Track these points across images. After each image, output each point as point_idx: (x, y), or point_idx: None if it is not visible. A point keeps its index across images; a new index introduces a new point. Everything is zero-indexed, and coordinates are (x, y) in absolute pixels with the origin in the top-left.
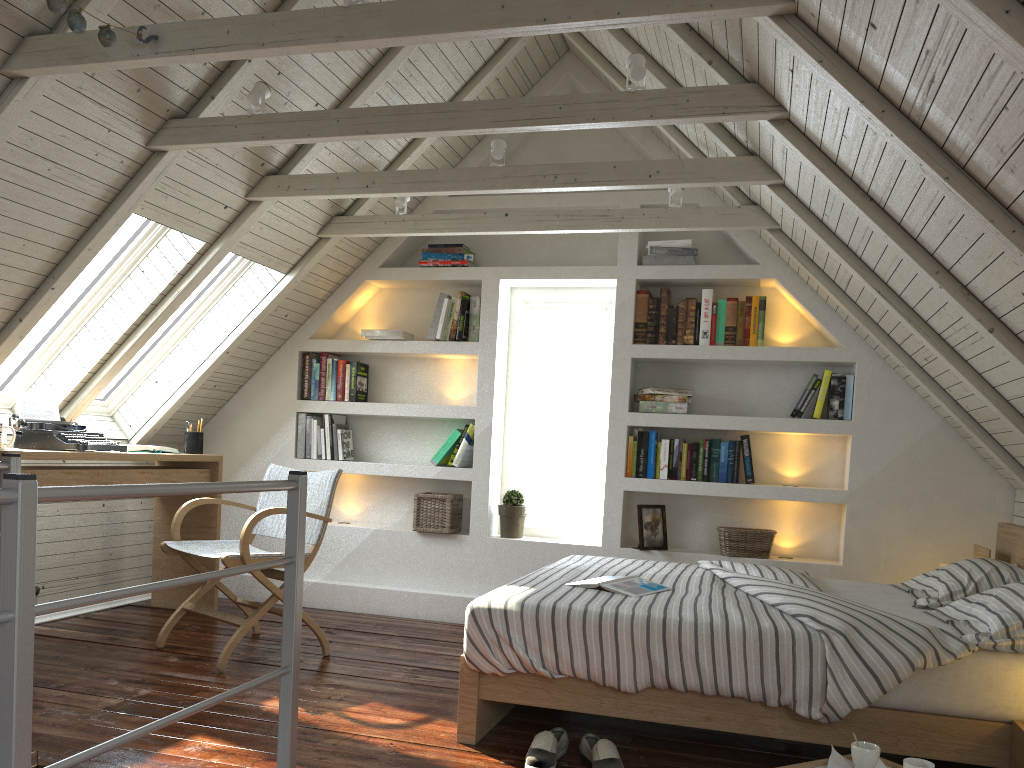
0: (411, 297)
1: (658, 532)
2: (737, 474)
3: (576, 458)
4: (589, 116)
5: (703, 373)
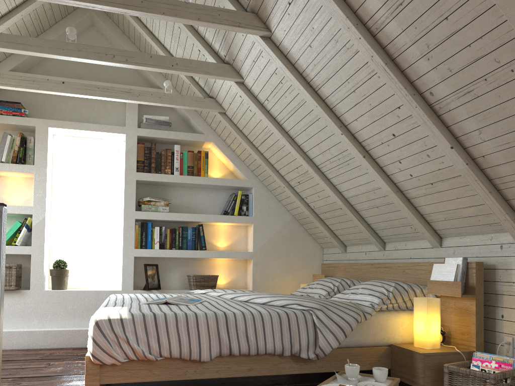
0: None
1: (155, 279)
2: (197, 245)
3: (97, 240)
4: (161, 11)
5: (174, 191)
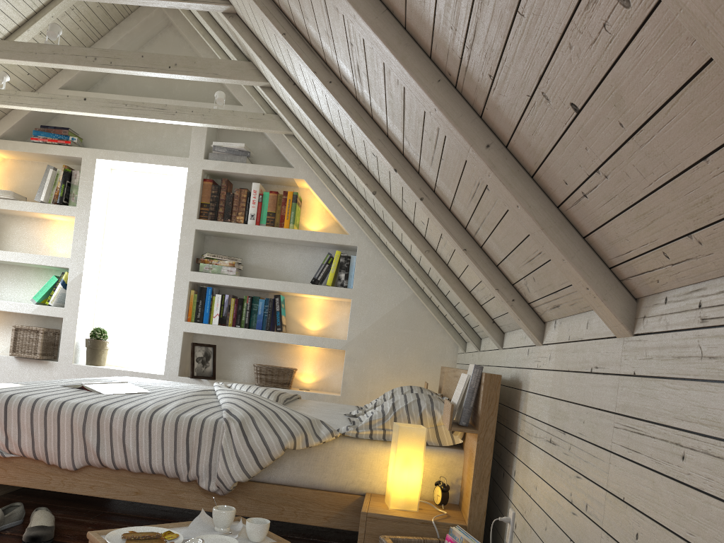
0: (29, 168)
1: (208, 365)
2: (270, 324)
3: (159, 308)
4: None
5: (254, 248)
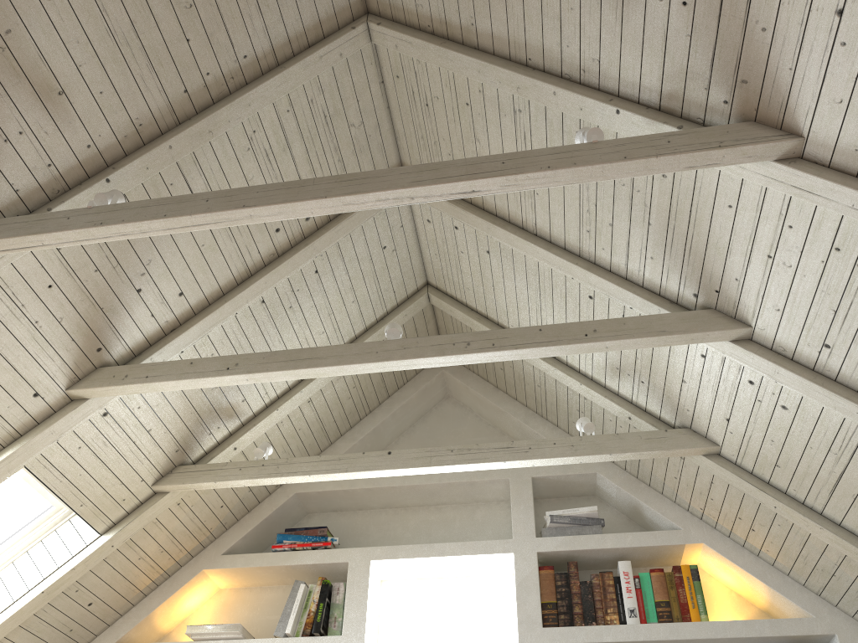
0: (257, 597)
1: None
2: None
3: None
4: (542, 165)
5: None
